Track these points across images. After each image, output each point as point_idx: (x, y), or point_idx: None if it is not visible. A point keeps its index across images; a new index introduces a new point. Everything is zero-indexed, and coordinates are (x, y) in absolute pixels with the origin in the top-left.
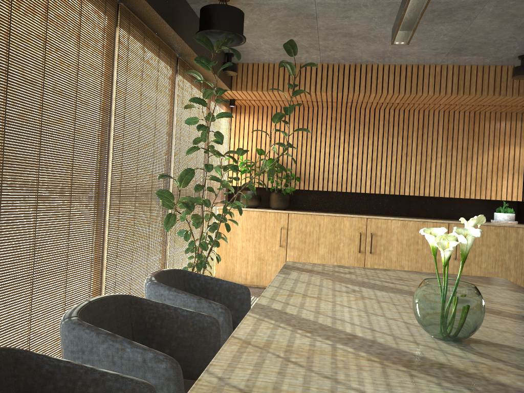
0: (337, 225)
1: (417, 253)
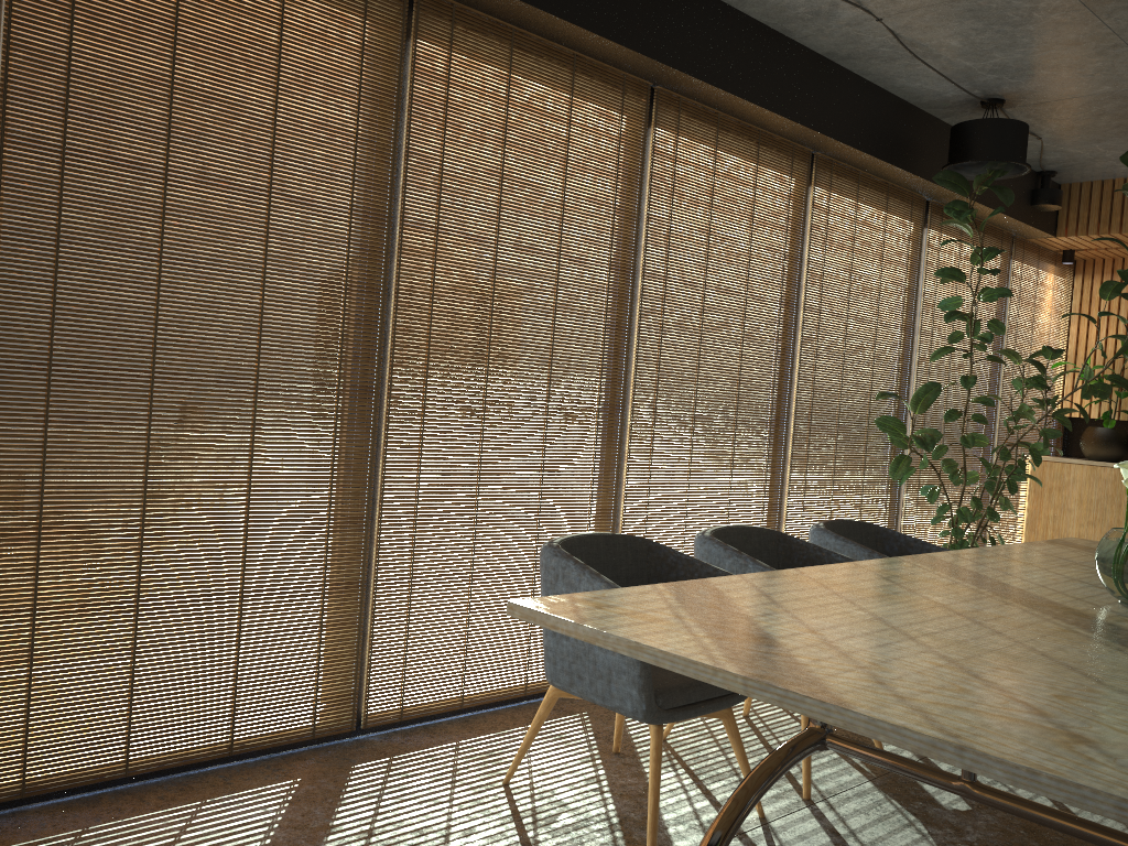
0: None
1: None
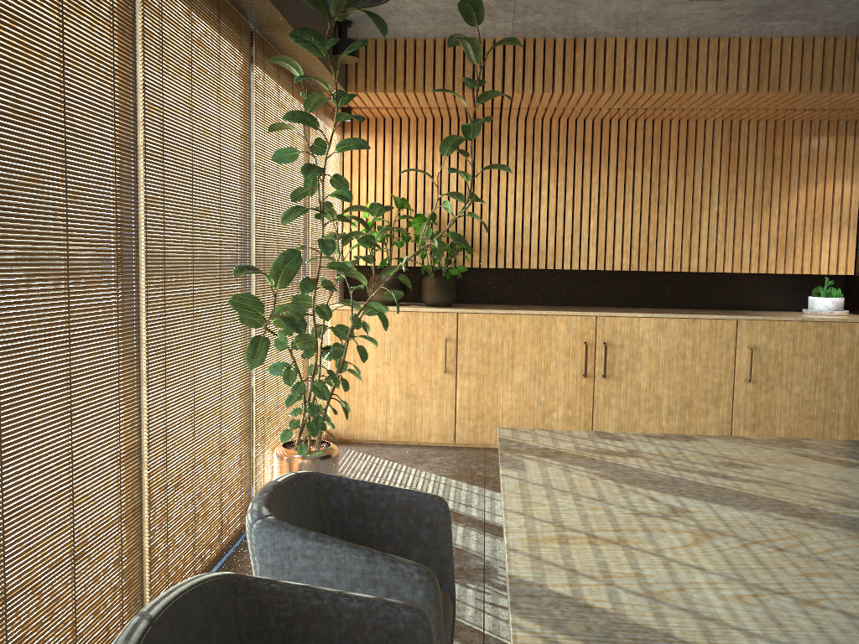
0: (545, 331)
1: (683, 374)
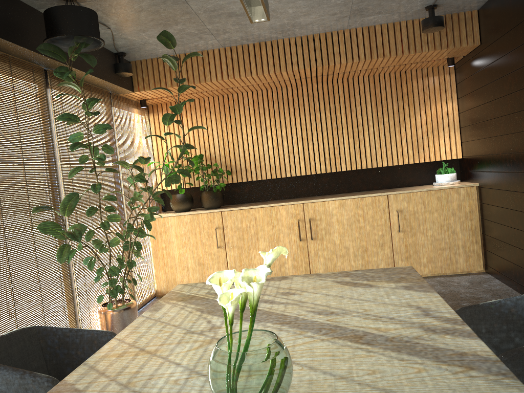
0: (274, 216)
1: (360, 231)
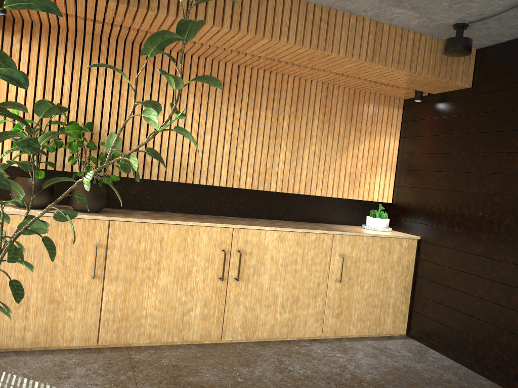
0: (190, 240)
1: (295, 276)
